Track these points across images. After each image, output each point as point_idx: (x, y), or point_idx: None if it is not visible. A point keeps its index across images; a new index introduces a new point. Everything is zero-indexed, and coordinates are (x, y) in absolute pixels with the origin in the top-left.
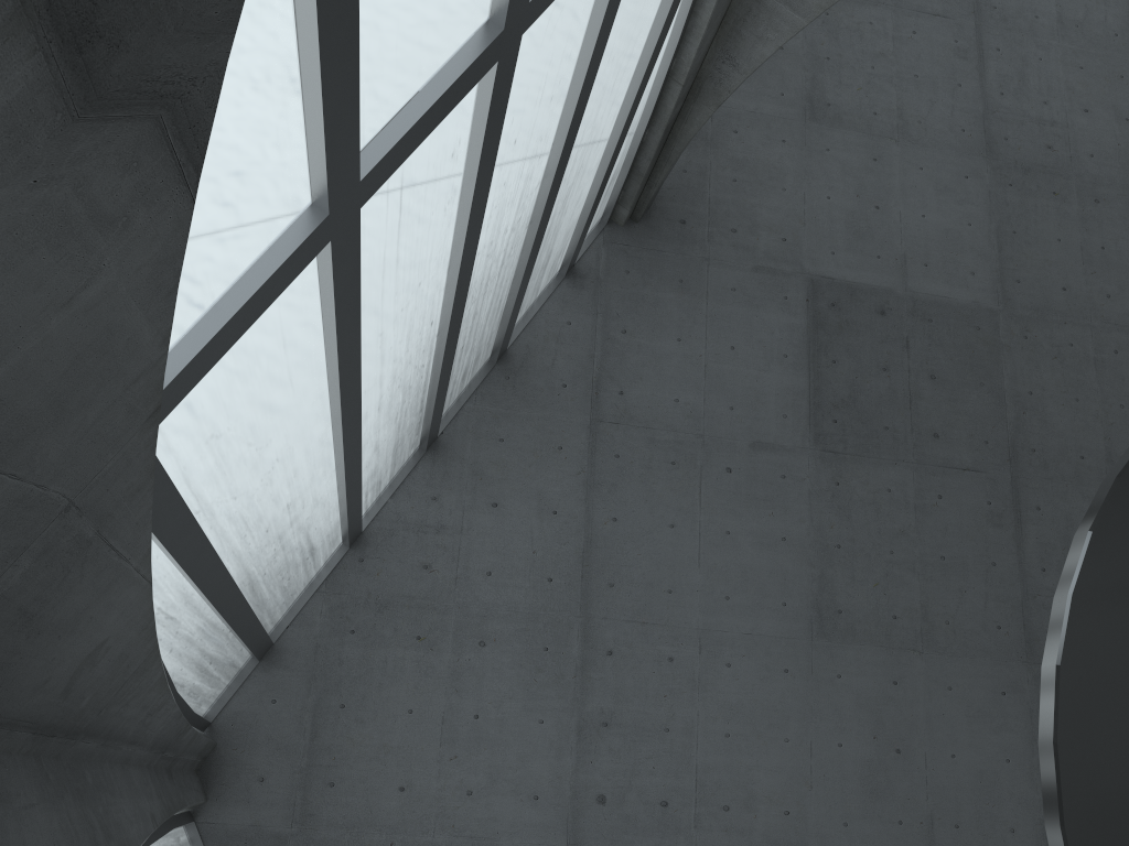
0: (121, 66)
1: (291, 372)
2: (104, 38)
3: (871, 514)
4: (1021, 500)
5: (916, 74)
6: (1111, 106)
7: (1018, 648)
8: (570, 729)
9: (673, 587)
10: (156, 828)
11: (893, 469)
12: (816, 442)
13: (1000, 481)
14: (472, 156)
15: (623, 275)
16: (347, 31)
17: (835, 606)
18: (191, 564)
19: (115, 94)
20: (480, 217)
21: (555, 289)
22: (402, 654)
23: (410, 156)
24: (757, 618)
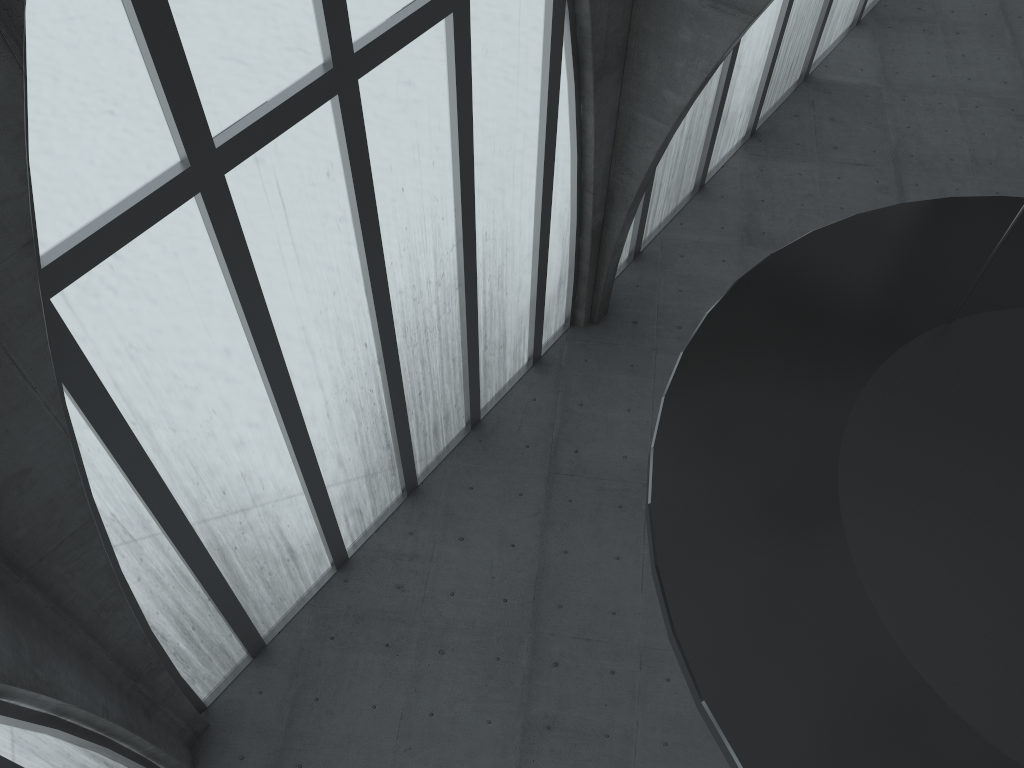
0: None
1: (205, 320)
2: None
3: None
4: None
5: (842, 206)
6: None
7: None
8: (515, 730)
9: (616, 610)
10: (105, 717)
11: None
12: None
13: None
14: (348, 181)
15: (582, 363)
16: (162, 15)
17: None
18: (130, 468)
19: None
20: (377, 243)
21: (524, 374)
22: (372, 658)
23: (278, 158)
24: None
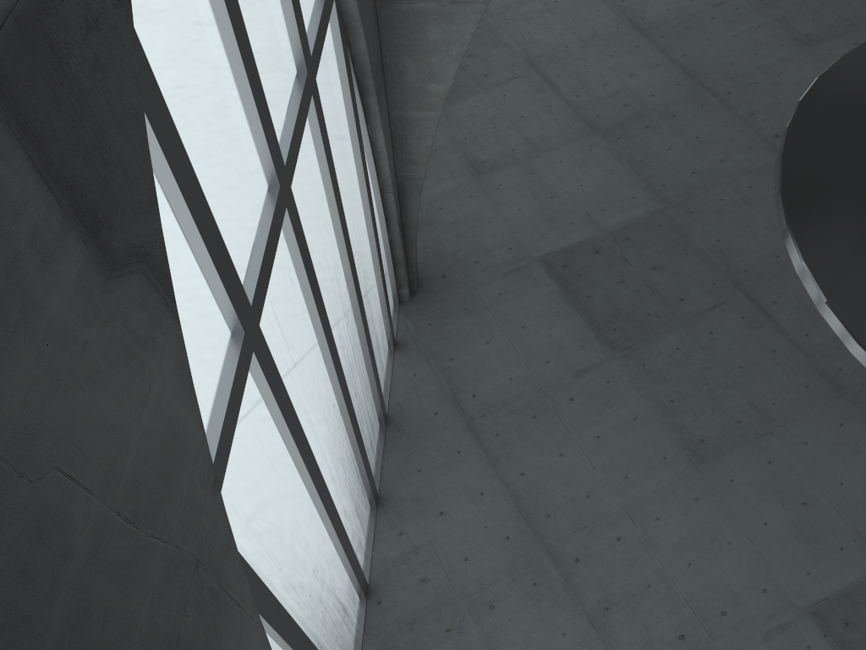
0: (117, 241)
1: (271, 460)
2: (104, 225)
3: (677, 369)
4: (761, 303)
5: (521, 115)
6: (644, 63)
7: (828, 391)
8: (586, 627)
9: (588, 492)
10: None
11: (671, 335)
12: (612, 349)
13: (740, 301)
14: (301, 277)
15: (429, 327)
16: (204, 209)
17: (697, 438)
18: (278, 625)
19: (120, 259)
20: (325, 316)
21: (393, 361)
22: (445, 648)
23: (268, 287)
24: (654, 477)
